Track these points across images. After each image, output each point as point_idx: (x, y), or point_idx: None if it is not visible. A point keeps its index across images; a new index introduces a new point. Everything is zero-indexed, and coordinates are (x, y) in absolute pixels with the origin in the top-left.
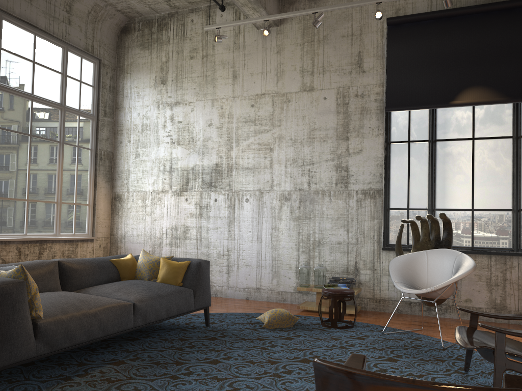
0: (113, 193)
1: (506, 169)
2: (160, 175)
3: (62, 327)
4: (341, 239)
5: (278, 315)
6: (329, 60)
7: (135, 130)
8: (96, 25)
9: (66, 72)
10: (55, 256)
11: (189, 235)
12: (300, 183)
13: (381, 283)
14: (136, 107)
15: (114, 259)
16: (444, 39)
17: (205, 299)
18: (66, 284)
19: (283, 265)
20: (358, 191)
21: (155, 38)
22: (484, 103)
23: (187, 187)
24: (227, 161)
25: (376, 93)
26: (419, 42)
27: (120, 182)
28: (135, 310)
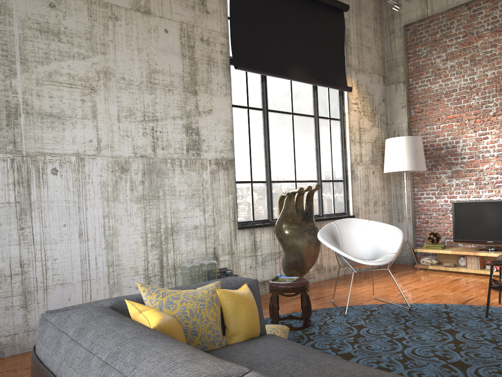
0: None
1: (312, 145)
2: None
3: None
4: (198, 221)
5: (283, 335)
6: None
7: None
8: None
9: None
10: None
11: None
12: (142, 146)
13: (239, 268)
14: None
15: (161, 323)
16: (275, 7)
17: None
18: None
19: (125, 271)
20: (211, 161)
21: None
22: (307, 81)
23: None
24: (4, 97)
25: (222, 44)
26: (257, 0)
27: None
28: None
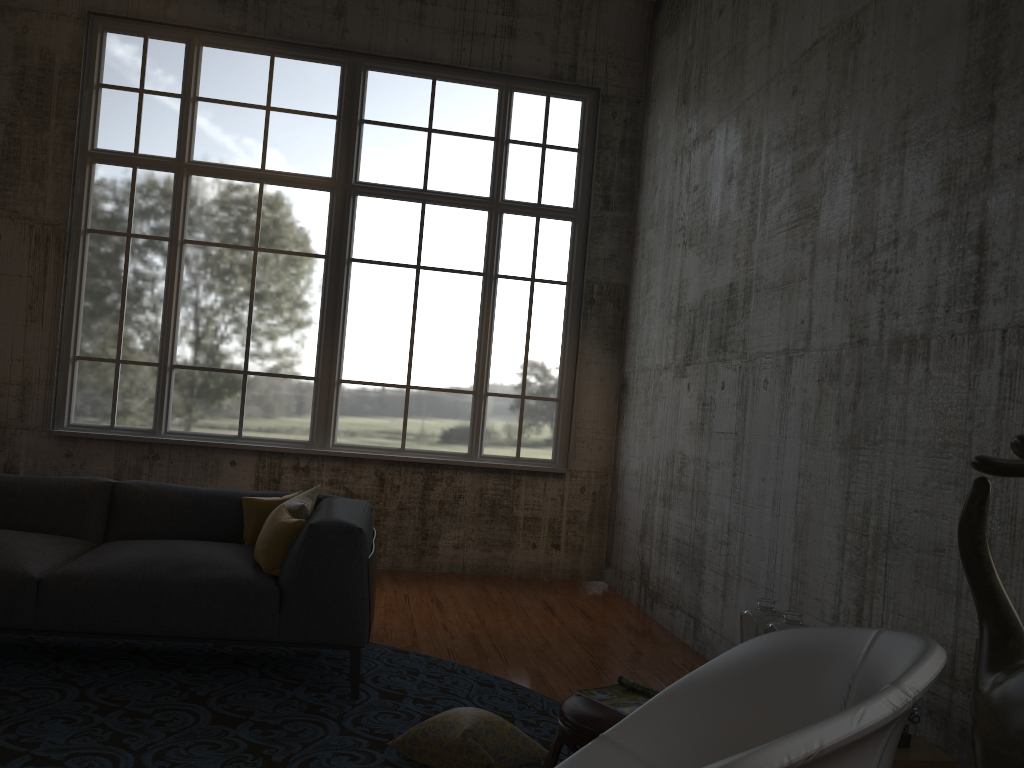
0: (622, 375)
1: None
2: (666, 329)
3: None
4: (945, 534)
5: (439, 729)
6: None
7: (650, 227)
8: (584, 19)
9: (504, 134)
10: (461, 498)
11: (685, 479)
12: (863, 317)
13: None
14: (655, 175)
15: (246, 498)
16: None
17: (320, 623)
18: (111, 527)
19: (809, 601)
20: (1007, 333)
21: None
22: None
23: (691, 354)
24: (744, 273)
25: None
26: None
27: (628, 351)
28: (41, 594)
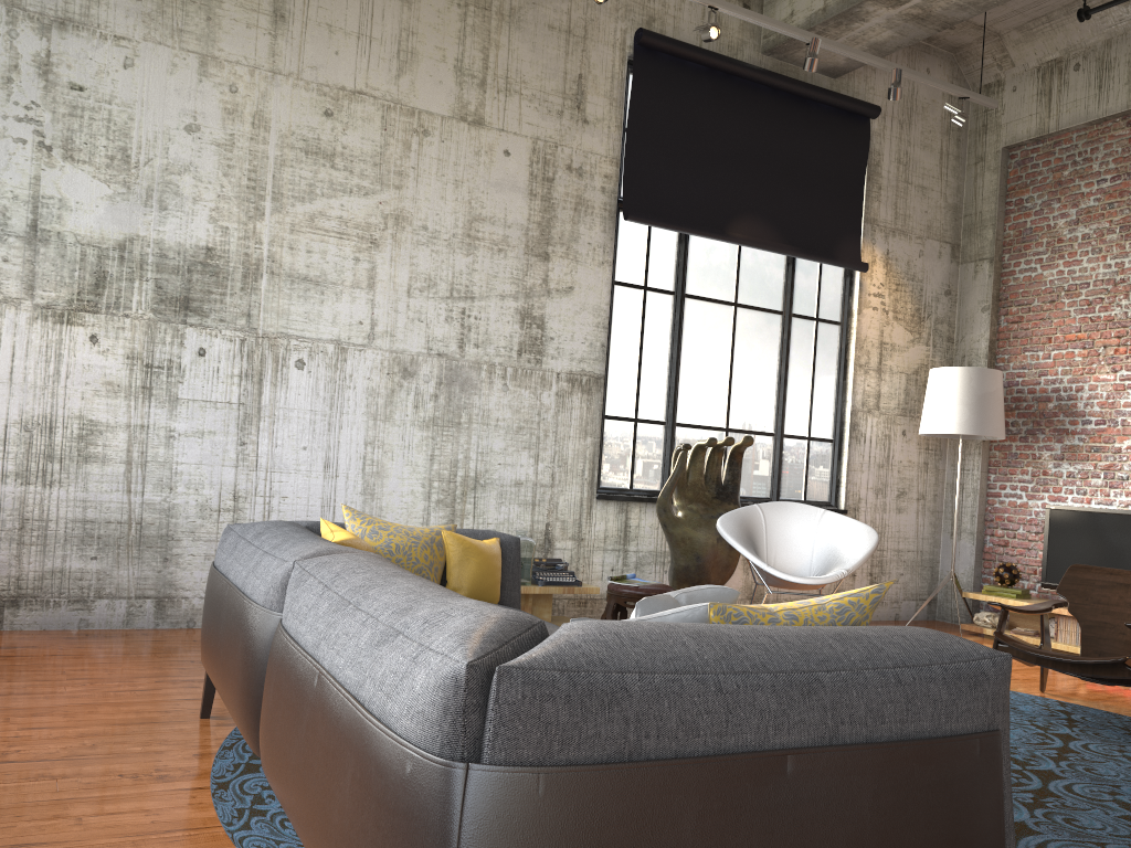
0: None
1: (772, 366)
2: None
3: None
4: (523, 474)
5: None
6: (520, 70)
7: None
8: None
9: None
10: None
11: (100, 449)
12: (441, 338)
13: (591, 567)
14: None
15: (345, 541)
16: (719, 112)
17: None
18: None
19: None
20: (560, 375)
21: None
22: (769, 247)
23: (100, 301)
24: (243, 248)
25: (606, 177)
26: (683, 100)
27: None
28: None
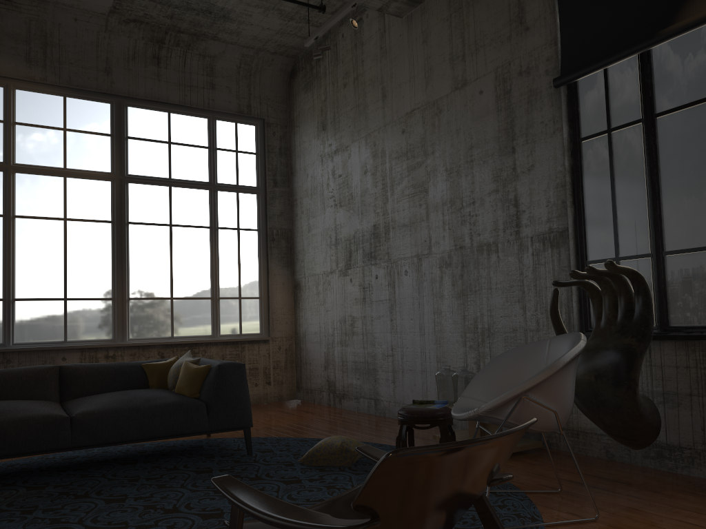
0: (294, 280)
1: None
2: (328, 251)
3: None
4: (517, 323)
5: (325, 446)
6: (482, 29)
7: (306, 196)
8: (252, 79)
9: (214, 145)
10: None
11: (356, 329)
12: (460, 236)
13: None
14: (305, 167)
15: (146, 364)
16: None
17: (231, 417)
18: (65, 392)
19: None
20: (533, 238)
21: (315, 73)
22: None
23: (351, 263)
24: (383, 219)
25: (547, 60)
26: None
27: (298, 266)
28: (74, 426)
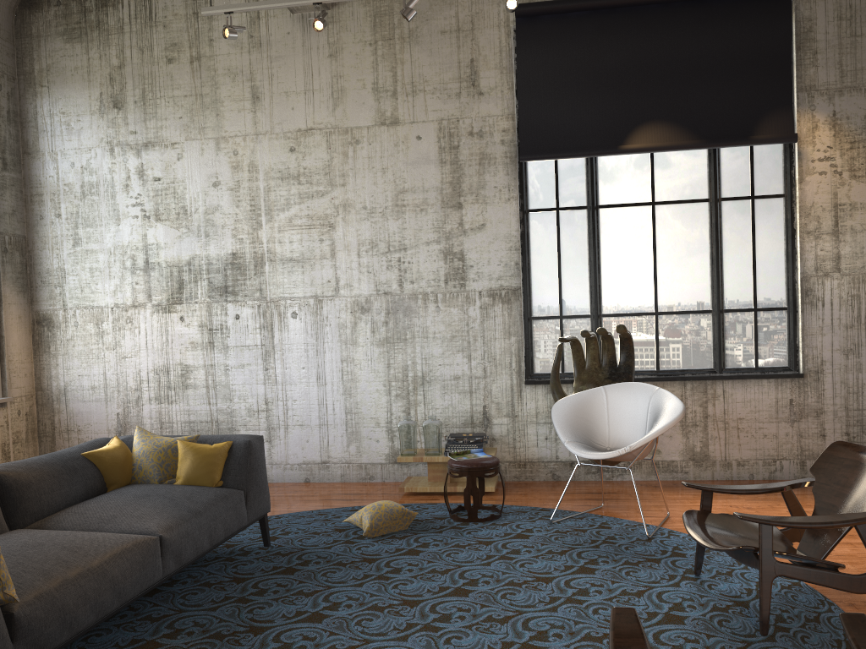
0: (35, 312)
1: (702, 250)
2: (128, 277)
3: (55, 608)
4: (460, 370)
5: (384, 514)
6: (422, 73)
7: (68, 194)
8: None
9: None
10: None
11: (192, 381)
12: (385, 281)
13: (526, 437)
14: (67, 152)
15: (91, 452)
16: (606, 44)
17: (262, 503)
18: (14, 513)
19: (365, 420)
20: (482, 292)
21: (94, 21)
22: (669, 148)
23: (182, 297)
24: (252, 248)
25: (504, 131)
26: (568, 46)
27: (47, 292)
28: (164, 548)
